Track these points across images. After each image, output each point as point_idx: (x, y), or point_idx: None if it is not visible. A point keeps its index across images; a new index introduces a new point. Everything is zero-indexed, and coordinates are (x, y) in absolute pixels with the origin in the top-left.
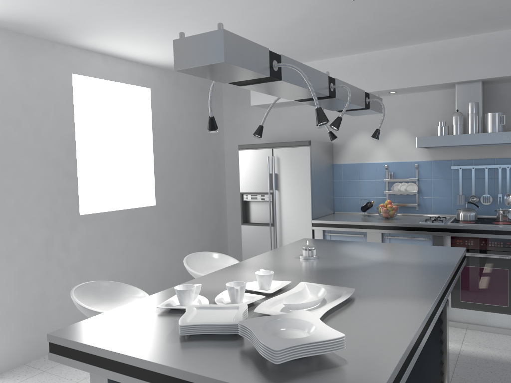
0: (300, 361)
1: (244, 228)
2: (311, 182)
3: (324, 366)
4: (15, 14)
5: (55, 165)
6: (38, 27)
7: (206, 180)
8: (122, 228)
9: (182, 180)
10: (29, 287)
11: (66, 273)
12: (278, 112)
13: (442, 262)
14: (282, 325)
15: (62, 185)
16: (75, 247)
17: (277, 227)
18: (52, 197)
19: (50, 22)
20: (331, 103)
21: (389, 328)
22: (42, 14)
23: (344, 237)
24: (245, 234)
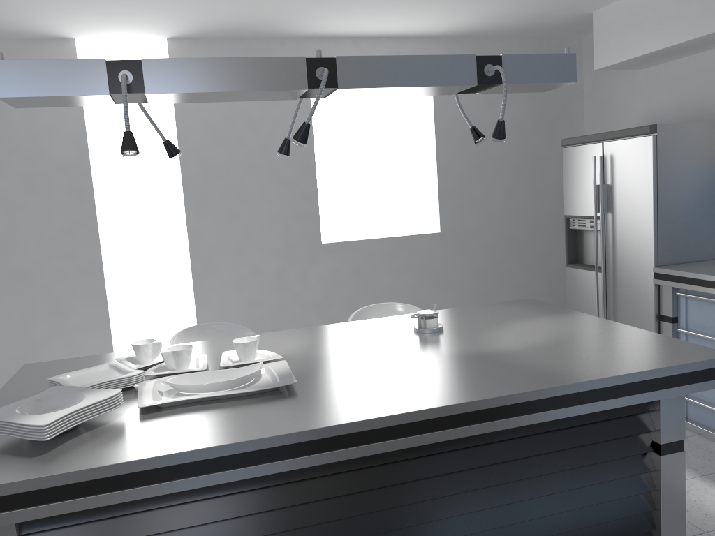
0: (26, 441)
1: (569, 272)
2: (654, 200)
3: (18, 452)
4: (206, 23)
5: (288, 186)
6: (244, 28)
7: (541, 194)
8: (383, 261)
9: (492, 196)
10: (260, 320)
11: (305, 310)
12: (656, 73)
13: (578, 372)
14: (75, 401)
15: (297, 209)
16: (316, 281)
17: (608, 275)
18: (285, 223)
19: (244, 21)
20: (381, 92)
21: (174, 439)
22: (224, 16)
23: (707, 302)
24: (570, 282)
